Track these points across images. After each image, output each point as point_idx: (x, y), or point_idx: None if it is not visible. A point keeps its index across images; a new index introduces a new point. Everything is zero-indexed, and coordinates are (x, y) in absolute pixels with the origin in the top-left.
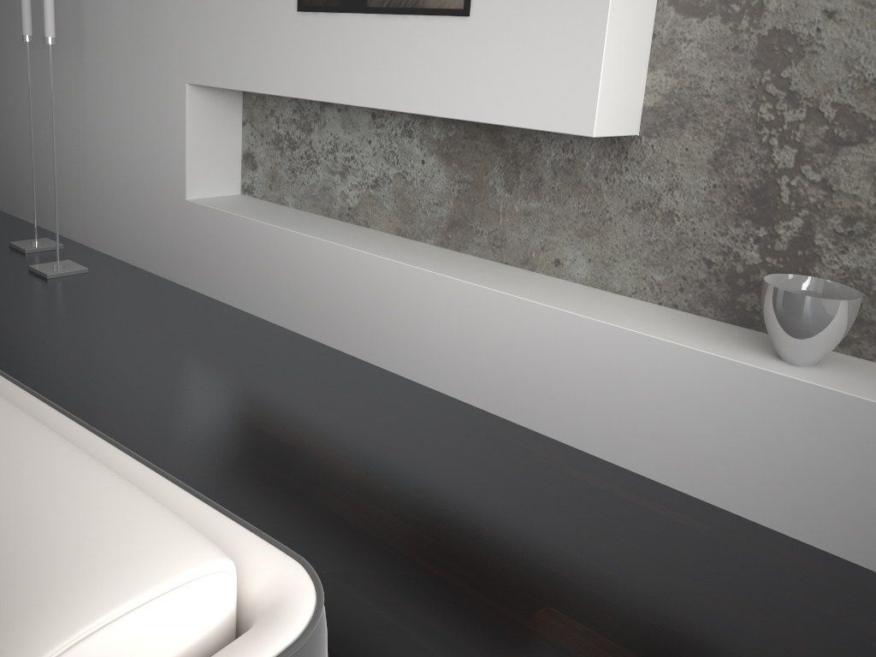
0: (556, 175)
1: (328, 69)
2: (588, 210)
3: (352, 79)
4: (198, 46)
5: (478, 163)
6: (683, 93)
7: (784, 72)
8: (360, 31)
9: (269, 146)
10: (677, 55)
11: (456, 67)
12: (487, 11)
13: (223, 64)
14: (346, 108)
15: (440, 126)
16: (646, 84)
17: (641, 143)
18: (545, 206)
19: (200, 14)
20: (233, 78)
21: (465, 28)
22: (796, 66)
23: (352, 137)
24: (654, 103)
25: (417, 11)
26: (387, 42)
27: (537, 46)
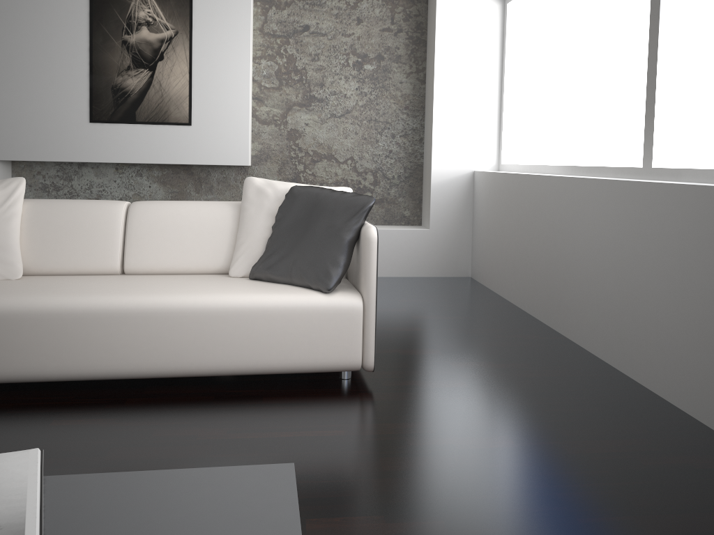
0: (219, 184)
1: (112, 148)
2: (234, 195)
3: (128, 151)
4: (7, 140)
5: (181, 183)
6: (265, 150)
7: (296, 141)
8: (132, 131)
9: (38, 191)
10: (261, 137)
11: (187, 144)
12: (199, 124)
13: (30, 148)
14: (98, 166)
15: (158, 170)
16: (251, 147)
17: (252, 168)
18: (215, 196)
19: (8, 123)
20: (40, 155)
21: (190, 130)
22: (299, 139)
23: (103, 180)
24: (255, 153)
25: (165, 123)
26: (148, 135)
27: (223, 136)
